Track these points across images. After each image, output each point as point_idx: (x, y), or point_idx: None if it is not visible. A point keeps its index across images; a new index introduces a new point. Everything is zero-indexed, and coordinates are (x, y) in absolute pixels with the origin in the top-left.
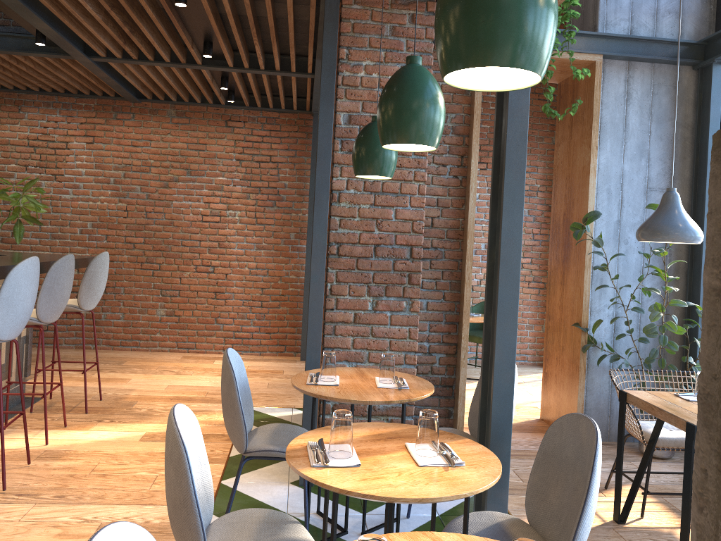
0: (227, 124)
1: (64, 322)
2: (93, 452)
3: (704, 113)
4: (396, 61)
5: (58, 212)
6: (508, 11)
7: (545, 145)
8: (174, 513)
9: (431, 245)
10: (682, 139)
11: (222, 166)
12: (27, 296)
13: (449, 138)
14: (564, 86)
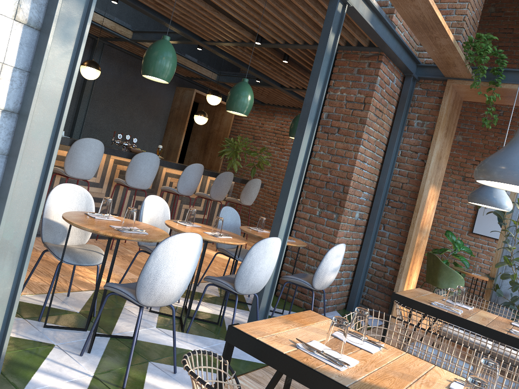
0: None
1: (269, 224)
2: (211, 258)
3: None
4: (356, 87)
5: (278, 167)
6: (145, 61)
7: None
8: None
9: (398, 199)
10: None
11: None
12: (192, 178)
13: (422, 136)
14: None
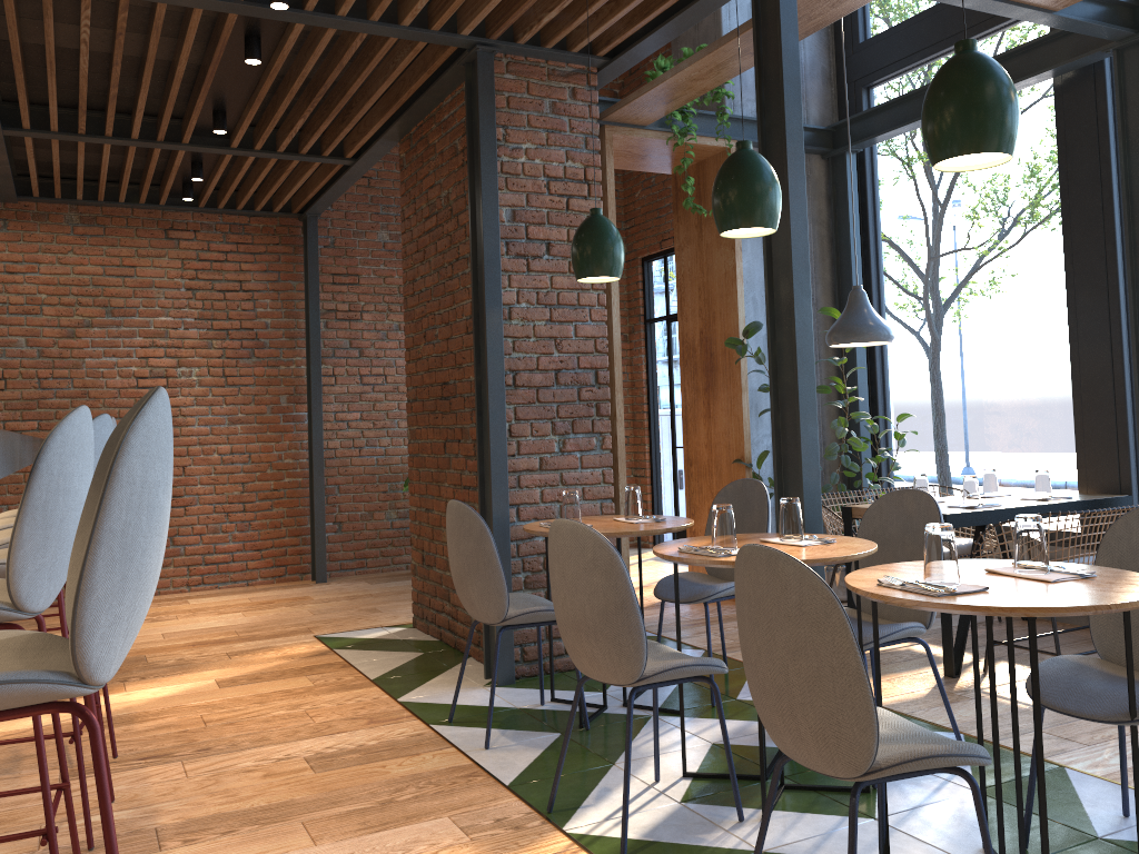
0: (167, 235)
1: None
2: (174, 708)
3: (840, 208)
4: (560, 144)
5: None
6: (1005, 113)
7: None
8: (605, 622)
9: None
10: (819, 237)
11: (165, 300)
12: None
13: None
14: (682, 178)
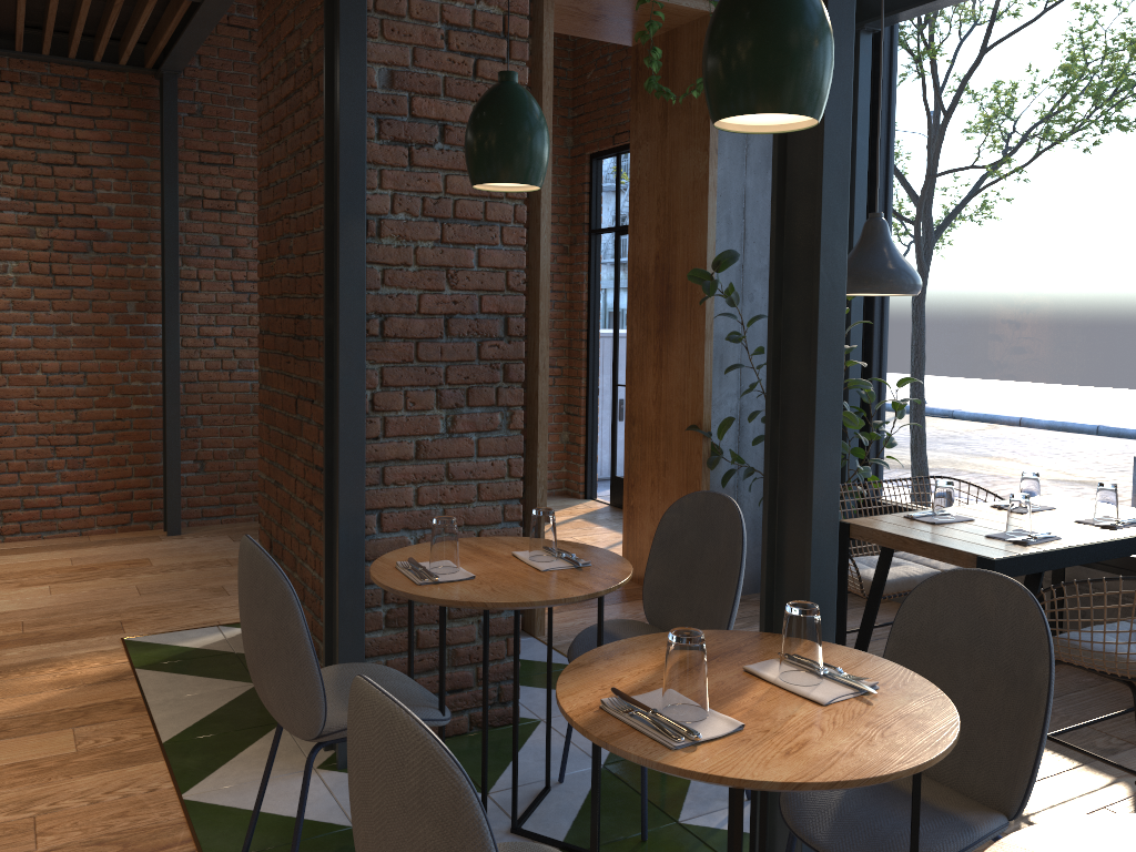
0: None
1: None
2: None
3: None
4: None
5: None
6: None
7: (555, 149)
8: None
9: None
10: None
11: None
12: None
13: None
14: (646, 52)
